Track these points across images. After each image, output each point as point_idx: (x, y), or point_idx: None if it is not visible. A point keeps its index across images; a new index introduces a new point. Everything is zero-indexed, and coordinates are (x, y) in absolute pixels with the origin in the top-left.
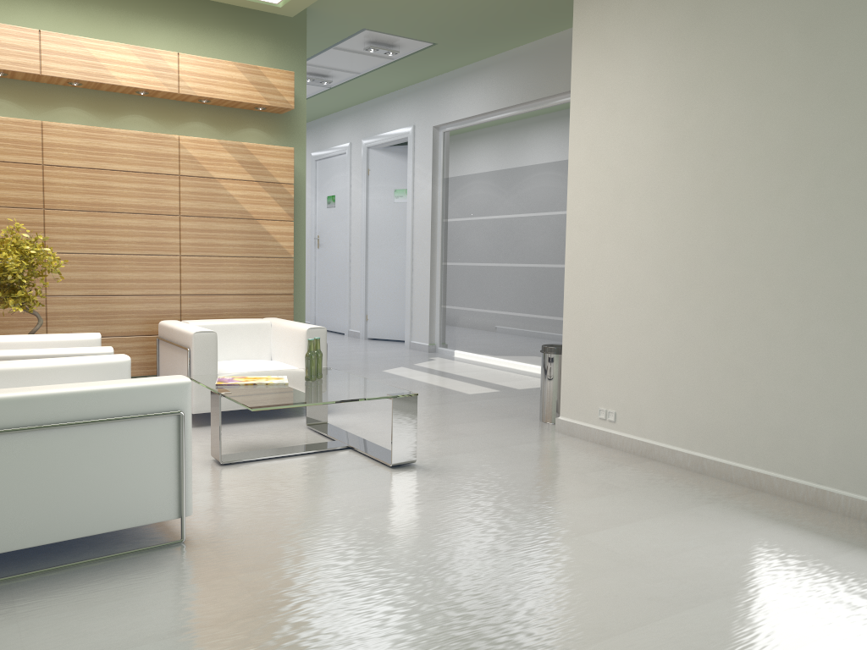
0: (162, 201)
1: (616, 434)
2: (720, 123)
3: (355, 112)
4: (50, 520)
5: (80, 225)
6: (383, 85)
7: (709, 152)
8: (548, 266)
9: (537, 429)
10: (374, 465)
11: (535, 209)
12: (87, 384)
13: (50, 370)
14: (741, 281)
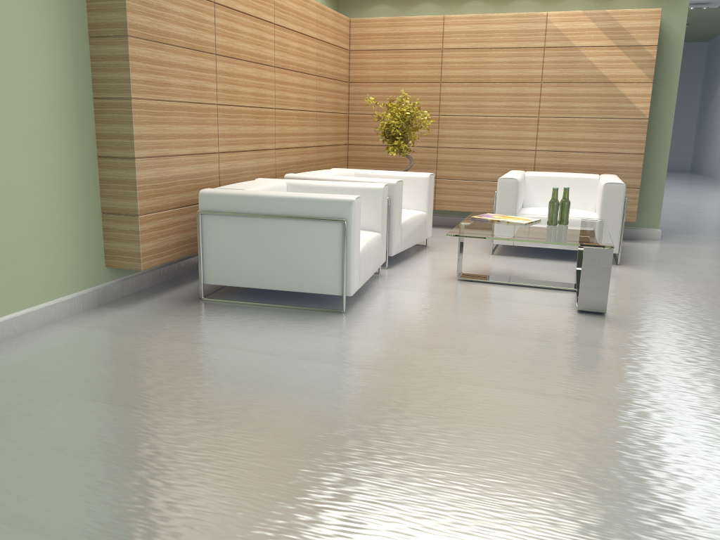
0: (528, 71)
1: None
2: None
3: None
4: (265, 274)
5: (463, 94)
6: None
7: None
8: None
9: None
10: (569, 307)
11: None
12: (292, 193)
13: (331, 188)
14: None
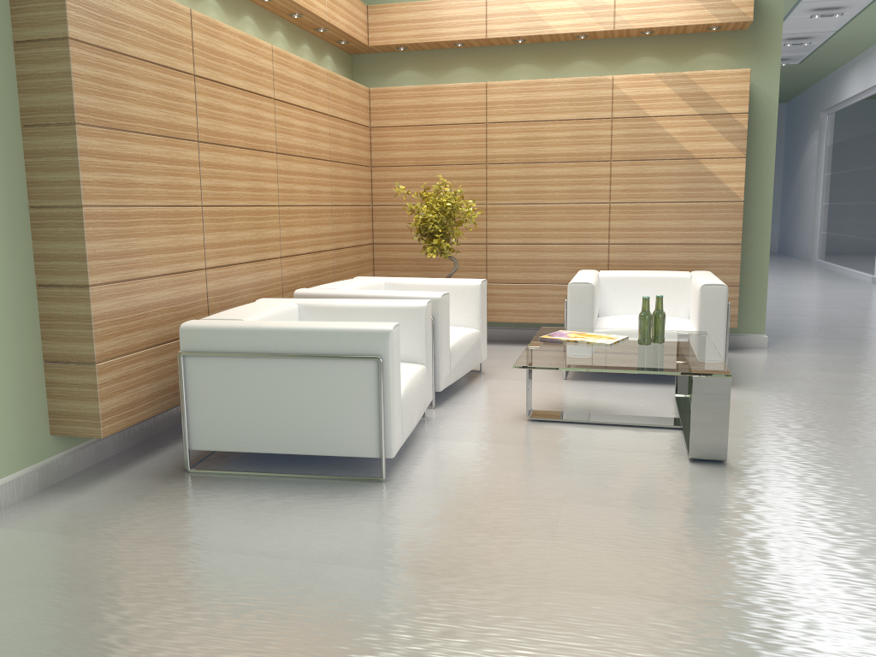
0: (593, 147)
1: None
2: None
3: None
4: (274, 434)
5: (515, 177)
6: None
7: None
8: None
9: None
10: (677, 453)
11: None
12: (308, 323)
13: (358, 309)
14: None
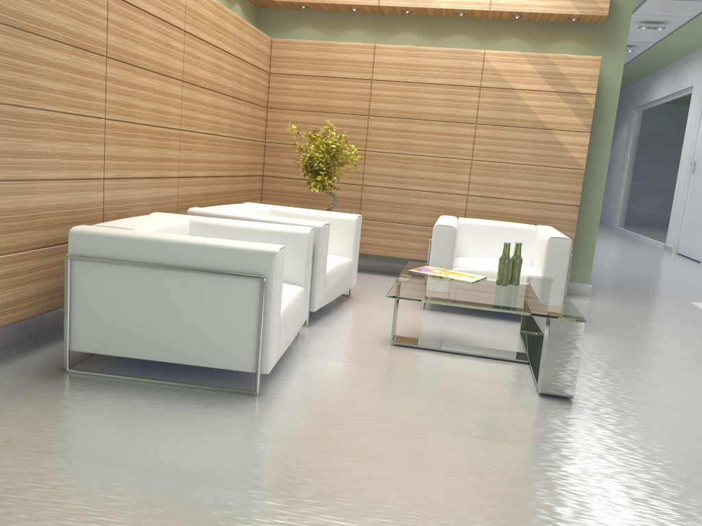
0: (462, 111)
1: None
2: None
3: None
4: (154, 342)
5: (393, 130)
6: None
7: None
8: None
9: None
10: (527, 387)
11: None
12: (196, 238)
13: (246, 230)
14: None
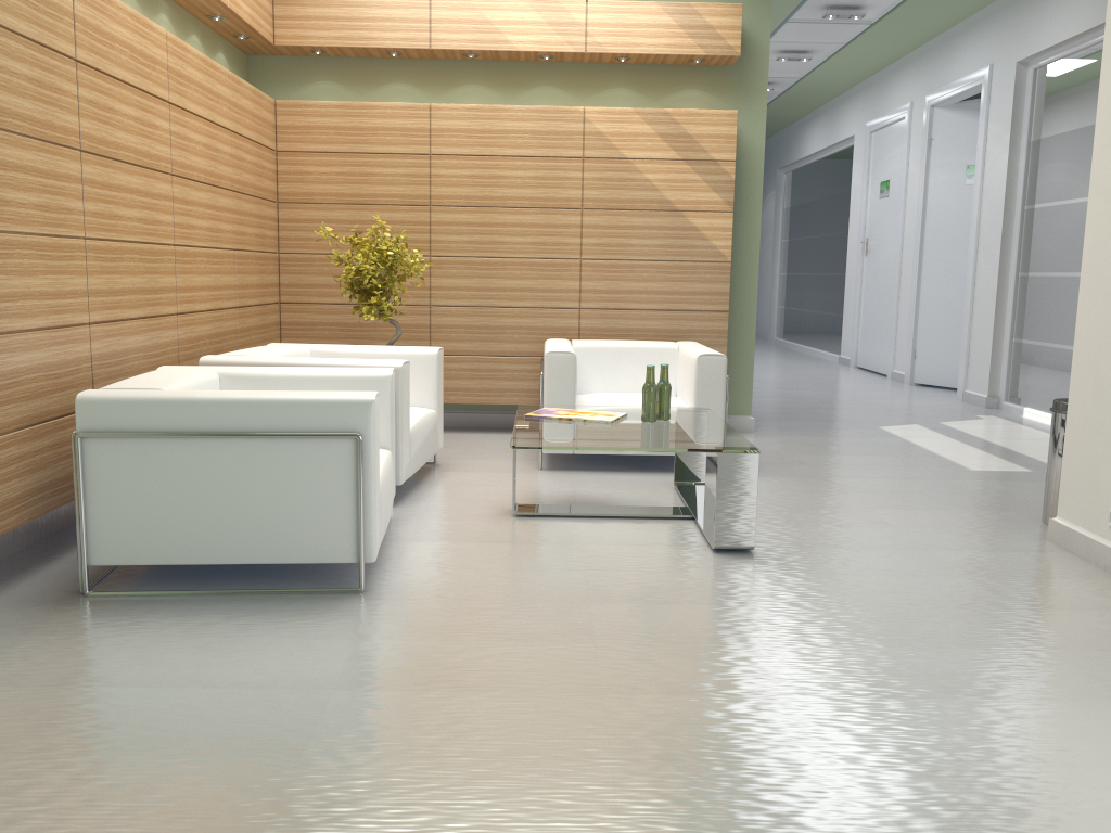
0: (561, 192)
1: None
2: None
3: (919, 57)
4: (212, 538)
5: (467, 224)
6: (948, 9)
7: None
8: None
9: (1018, 533)
10: (697, 544)
11: None
12: (259, 392)
13: (302, 379)
14: None
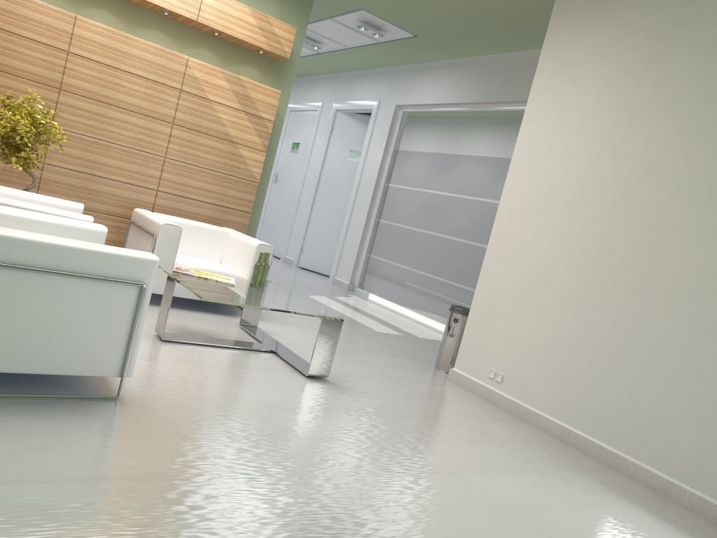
0: (161, 108)
1: (500, 394)
2: (653, 152)
3: (332, 79)
4: (6, 351)
5: (87, 111)
6: (363, 62)
7: (638, 175)
8: (465, 241)
9: (432, 374)
10: (292, 371)
11: (465, 192)
12: (68, 240)
13: (36, 222)
14: (641, 289)
